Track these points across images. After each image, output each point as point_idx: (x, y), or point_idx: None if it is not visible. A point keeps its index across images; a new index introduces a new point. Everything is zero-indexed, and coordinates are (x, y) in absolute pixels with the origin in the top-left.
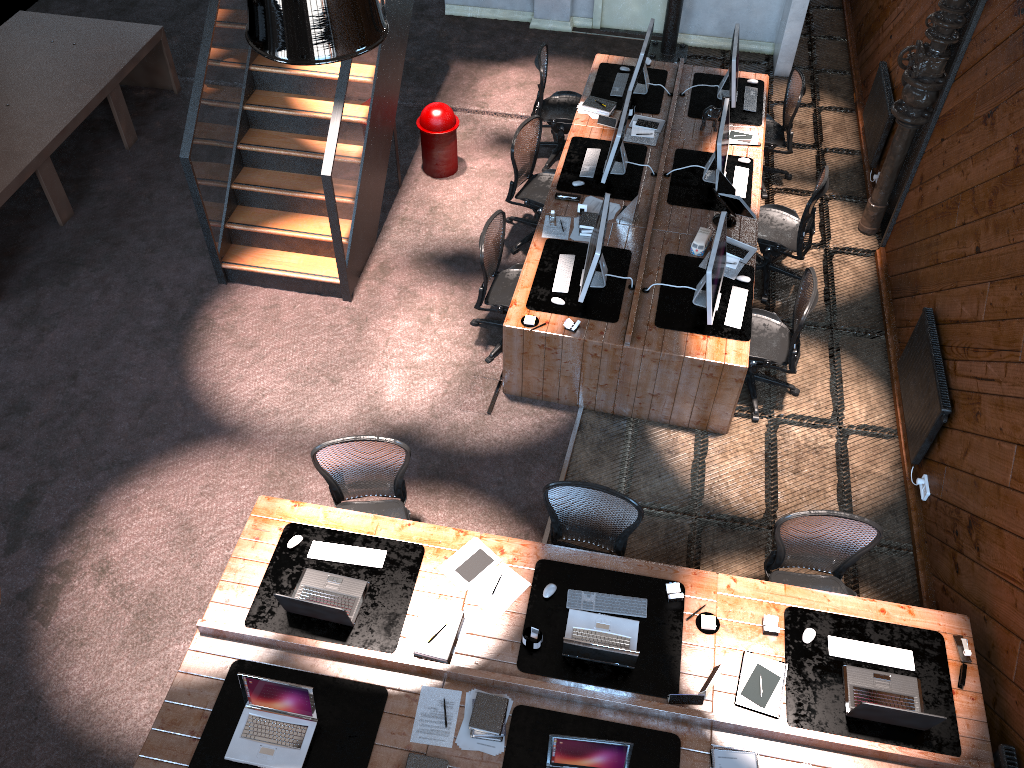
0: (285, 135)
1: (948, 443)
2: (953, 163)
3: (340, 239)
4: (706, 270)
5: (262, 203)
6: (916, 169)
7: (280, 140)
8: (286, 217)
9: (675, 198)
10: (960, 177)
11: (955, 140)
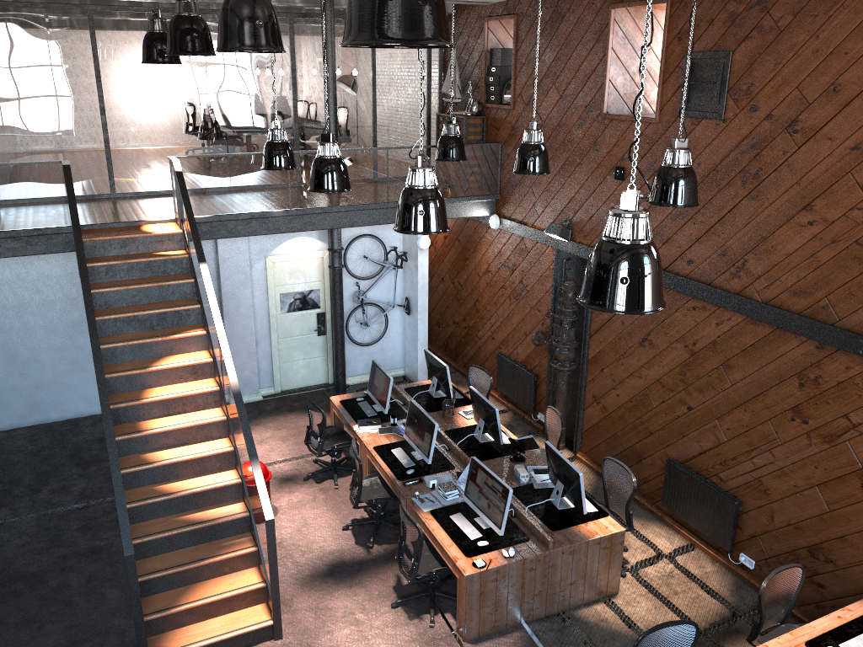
0: (163, 519)
1: (749, 522)
2: (625, 376)
3: (278, 576)
4: (576, 474)
5: (163, 586)
6: (584, 394)
7: (163, 524)
8: (192, 589)
9: (476, 457)
10: (639, 380)
11: (617, 364)
